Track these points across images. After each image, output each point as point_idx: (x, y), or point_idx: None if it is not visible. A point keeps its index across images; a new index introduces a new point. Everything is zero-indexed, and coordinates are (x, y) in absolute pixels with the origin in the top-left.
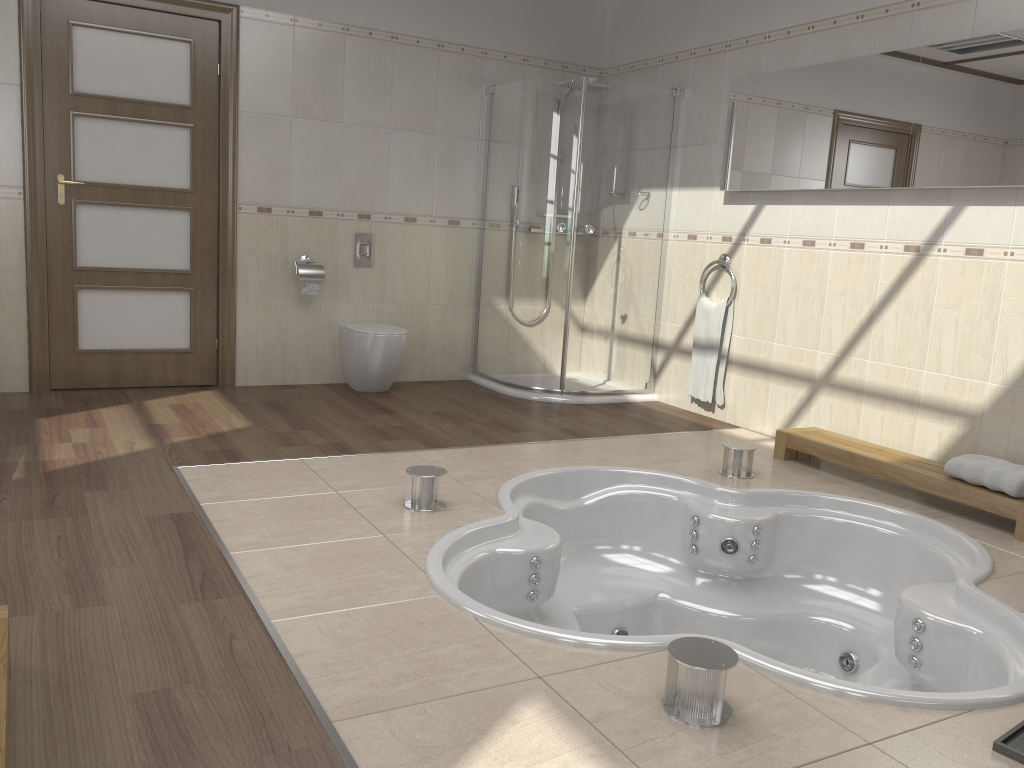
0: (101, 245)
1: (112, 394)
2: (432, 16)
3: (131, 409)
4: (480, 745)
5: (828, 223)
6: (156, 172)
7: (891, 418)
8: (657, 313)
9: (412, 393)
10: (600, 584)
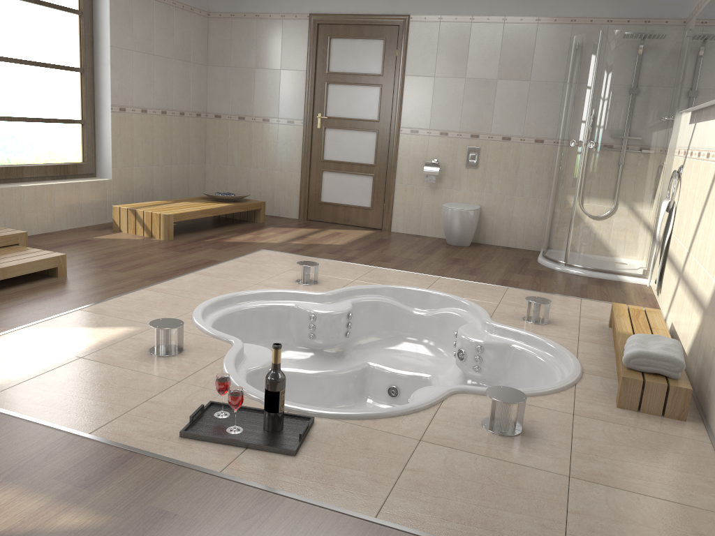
0: (334, 149)
1: (326, 225)
2: (533, 1)
3: (314, 230)
4: (88, 327)
5: (705, 136)
6: (362, 111)
7: (688, 308)
8: (658, 214)
9: (476, 250)
10: (409, 361)
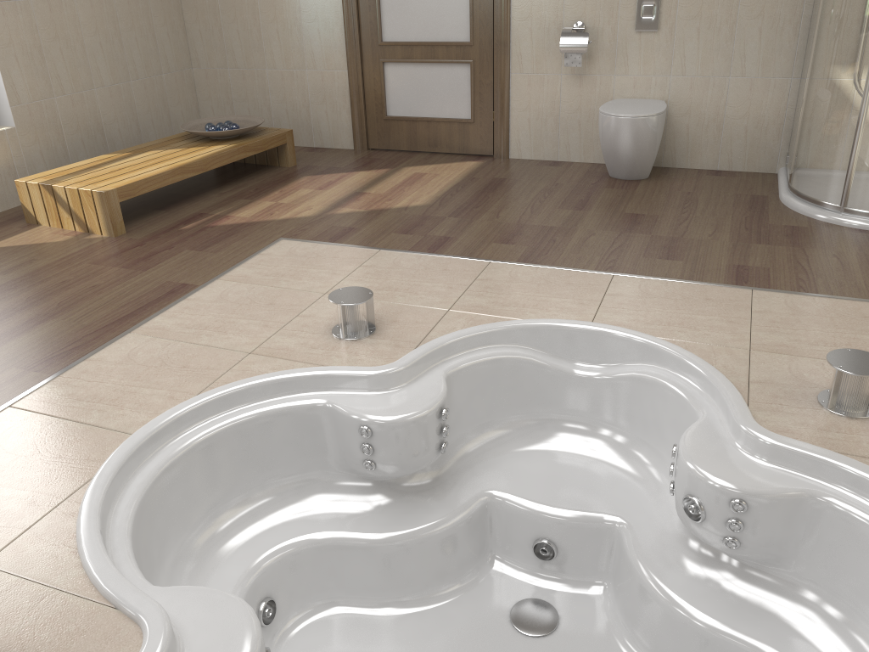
0: (399, 21)
1: (399, 157)
2: None
3: (379, 174)
4: None
5: None
6: None
7: None
8: None
9: (663, 186)
10: (571, 478)
